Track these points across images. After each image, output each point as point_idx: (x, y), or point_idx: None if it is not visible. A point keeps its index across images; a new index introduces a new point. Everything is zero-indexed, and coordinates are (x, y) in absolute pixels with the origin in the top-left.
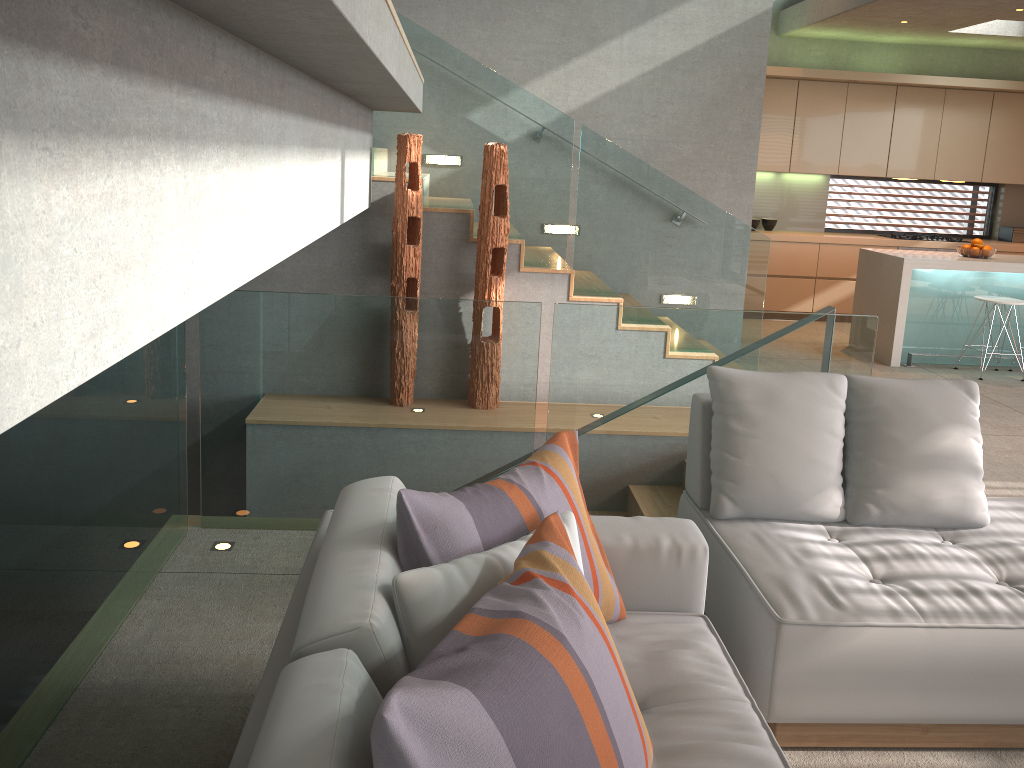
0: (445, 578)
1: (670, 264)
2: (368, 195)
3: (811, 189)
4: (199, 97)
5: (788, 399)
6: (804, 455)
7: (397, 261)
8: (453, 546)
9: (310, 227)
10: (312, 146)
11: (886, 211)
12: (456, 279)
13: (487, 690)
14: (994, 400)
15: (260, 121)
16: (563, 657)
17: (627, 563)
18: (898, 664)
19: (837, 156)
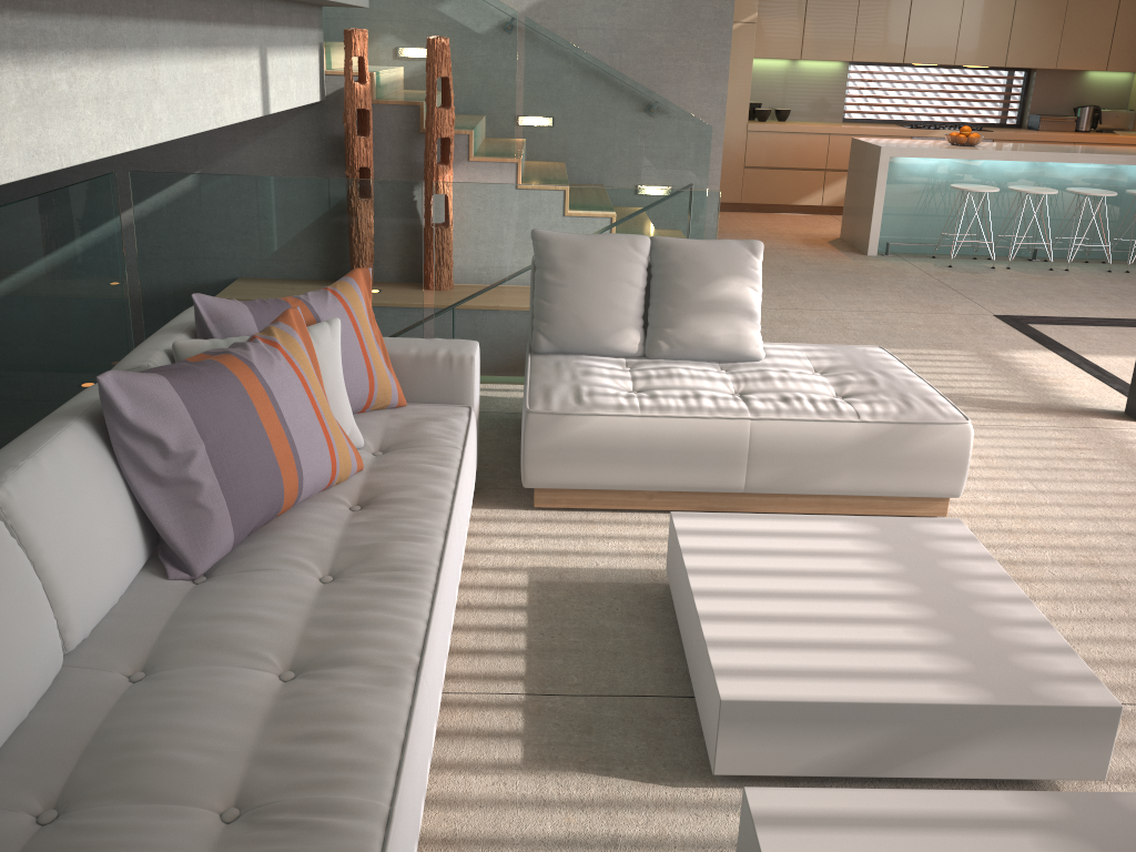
0: (212, 346)
1: (615, 153)
2: (319, 89)
3: (829, 77)
4: (36, 18)
5: (593, 255)
6: (604, 301)
7: (349, 152)
8: (235, 333)
9: (208, 116)
10: (205, 46)
11: (910, 99)
12: (410, 169)
13: (178, 379)
14: (946, 284)
15: (119, 30)
16: (248, 374)
17: (411, 367)
18: (619, 443)
19: (851, 41)
